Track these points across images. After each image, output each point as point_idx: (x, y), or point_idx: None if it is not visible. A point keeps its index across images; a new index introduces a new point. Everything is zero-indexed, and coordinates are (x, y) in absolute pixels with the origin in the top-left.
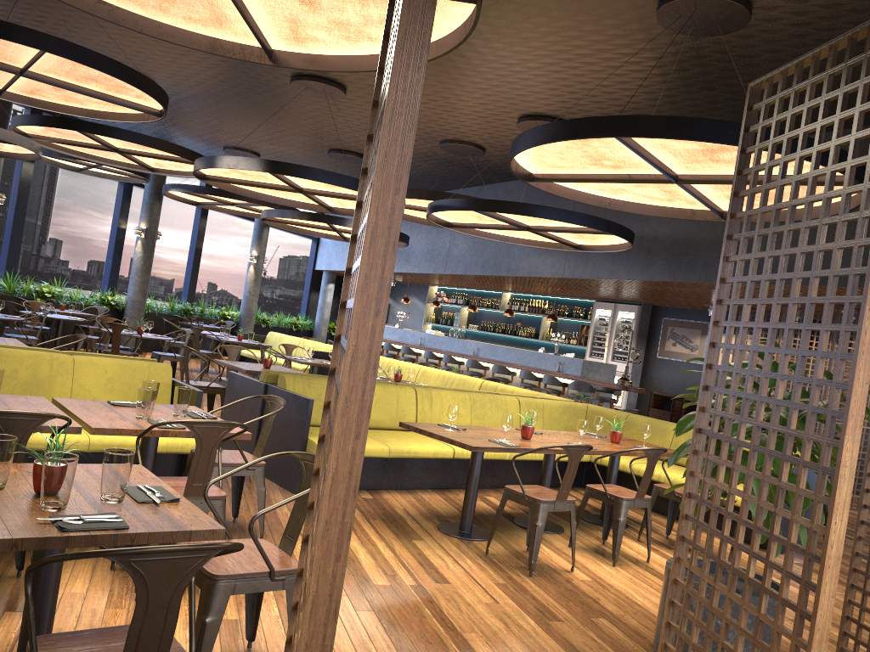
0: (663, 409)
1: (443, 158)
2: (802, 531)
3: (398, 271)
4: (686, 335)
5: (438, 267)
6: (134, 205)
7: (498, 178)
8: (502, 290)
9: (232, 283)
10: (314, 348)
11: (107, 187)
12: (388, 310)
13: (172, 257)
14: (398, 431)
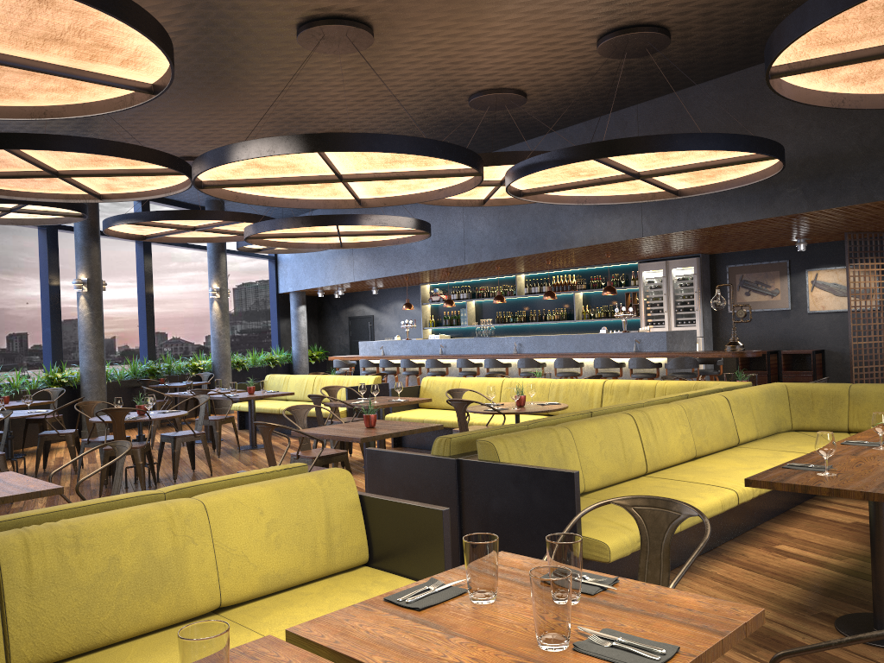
0: (751, 370)
1: (463, 120)
2: None
3: (396, 273)
4: (760, 280)
5: (454, 259)
6: None
7: (520, 137)
8: (515, 273)
9: (184, 327)
10: (338, 384)
11: (11, 242)
12: (372, 322)
13: (108, 311)
14: (633, 482)
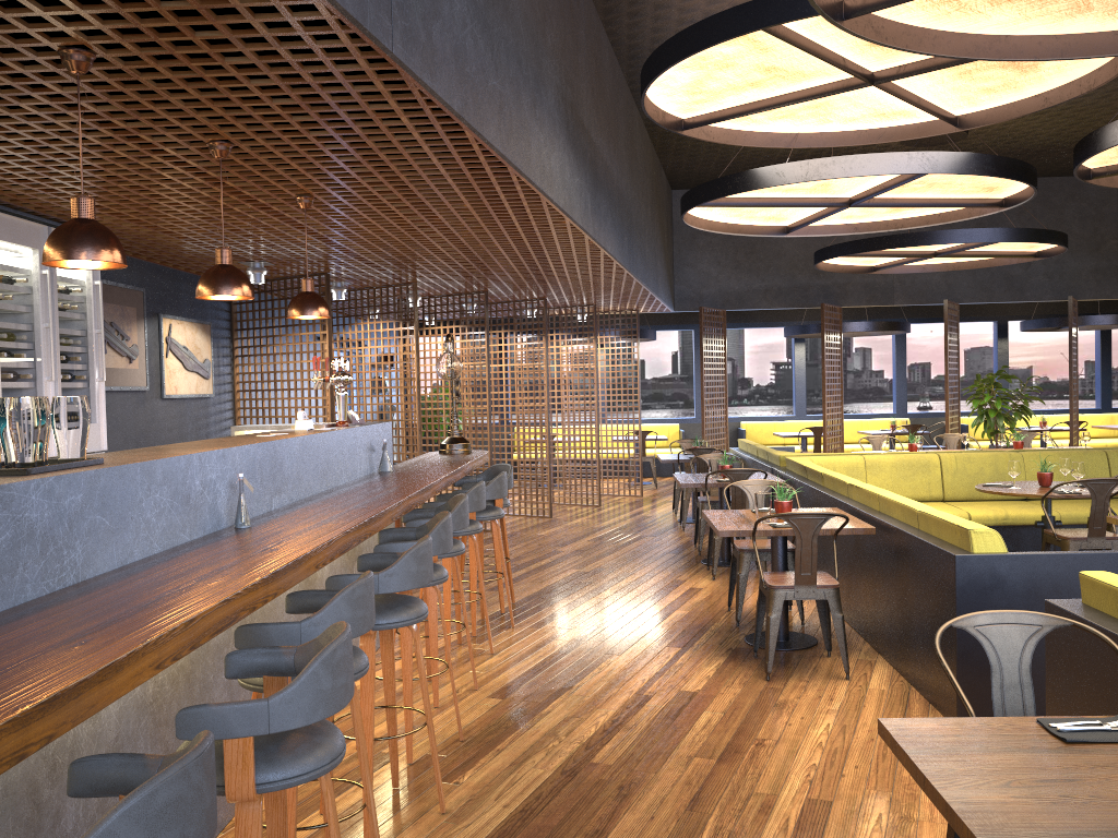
0: None
1: None
2: (988, 432)
3: None
4: (117, 323)
5: None
6: None
7: None
8: None
9: None
10: None
11: None
12: None
13: None
14: None
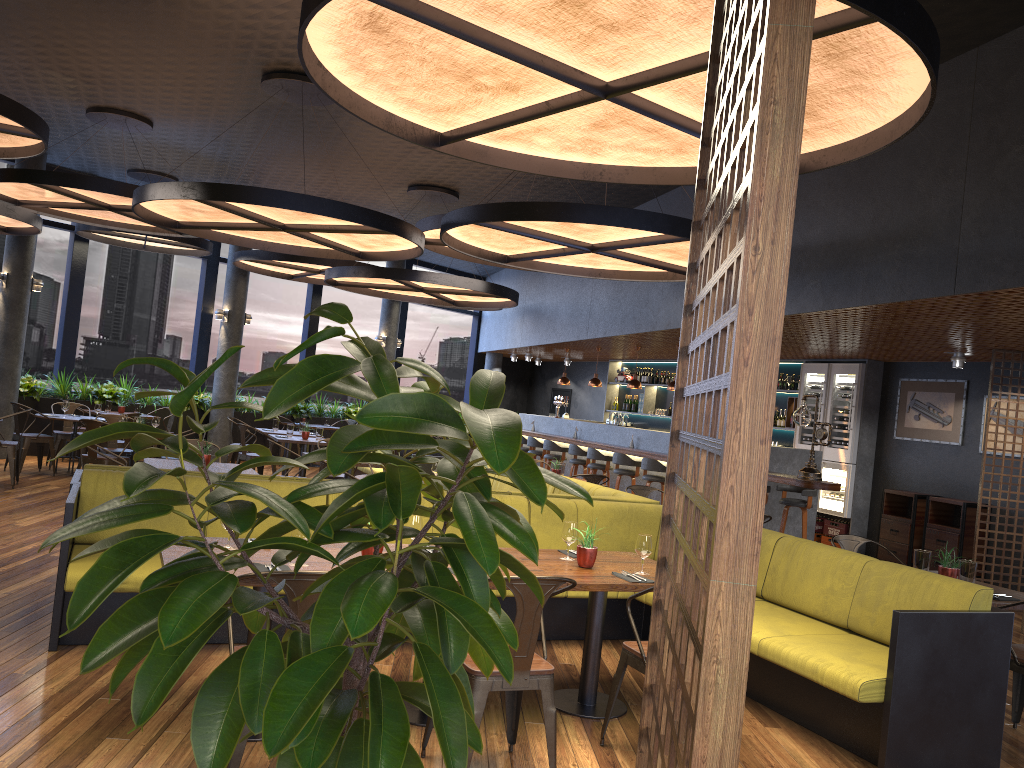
0: (904, 516)
1: (539, 177)
2: None
3: (545, 342)
4: (933, 403)
5: (581, 331)
6: (264, 291)
7: (630, 199)
8: None
9: None
10: None
11: None
12: (570, 397)
13: None
14: None
